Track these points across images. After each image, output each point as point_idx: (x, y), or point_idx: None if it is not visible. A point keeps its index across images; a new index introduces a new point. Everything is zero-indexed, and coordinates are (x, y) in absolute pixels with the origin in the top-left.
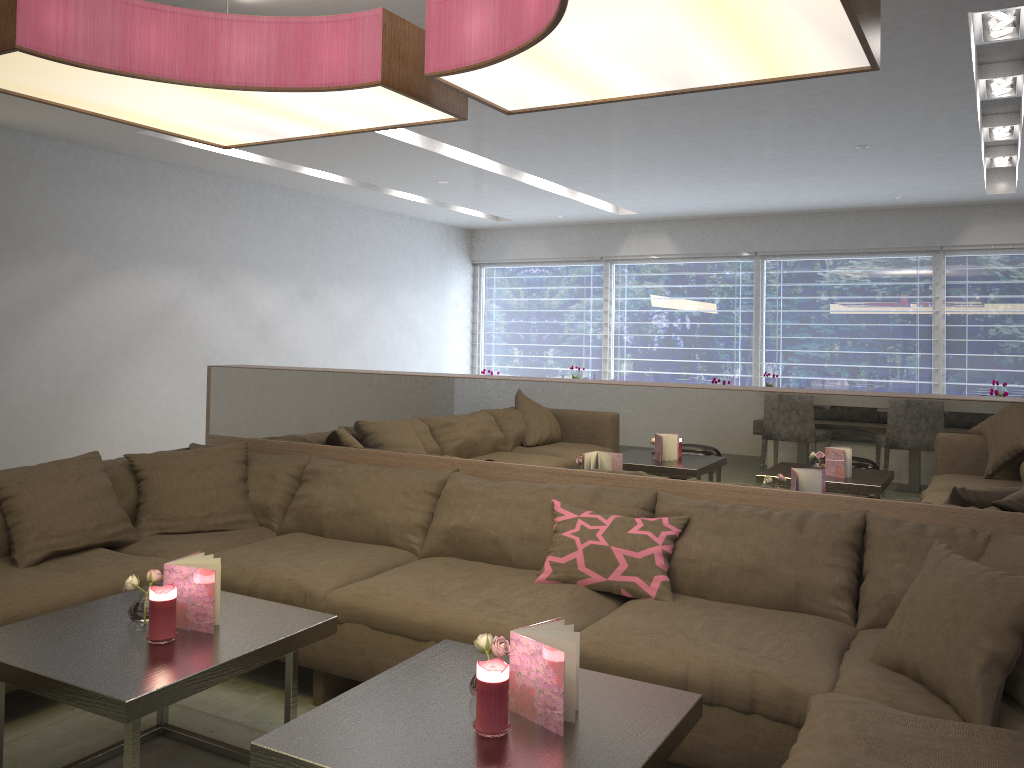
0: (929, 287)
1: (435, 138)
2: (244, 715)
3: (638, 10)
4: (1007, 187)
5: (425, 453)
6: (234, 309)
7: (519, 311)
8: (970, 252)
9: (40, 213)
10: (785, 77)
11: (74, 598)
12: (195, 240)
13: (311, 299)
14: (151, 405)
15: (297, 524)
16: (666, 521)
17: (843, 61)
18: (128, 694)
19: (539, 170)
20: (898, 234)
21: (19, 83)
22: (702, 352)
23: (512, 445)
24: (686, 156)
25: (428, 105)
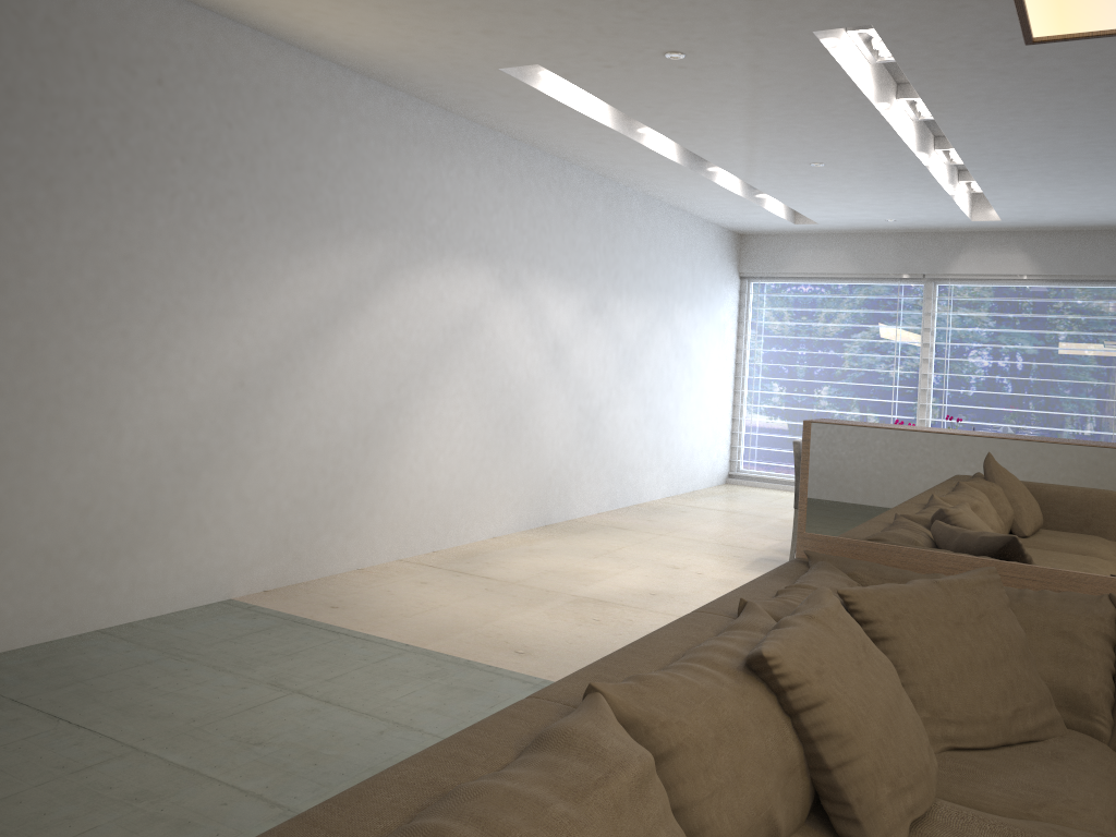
0: None
1: (923, 93)
2: None
3: None
4: None
5: None
6: (530, 323)
7: (800, 338)
8: None
9: (348, 179)
10: None
11: None
12: (498, 229)
13: (600, 313)
14: (447, 449)
15: None
16: None
17: None
18: None
19: (983, 151)
20: None
21: None
22: (1062, 402)
23: None
24: None
25: None
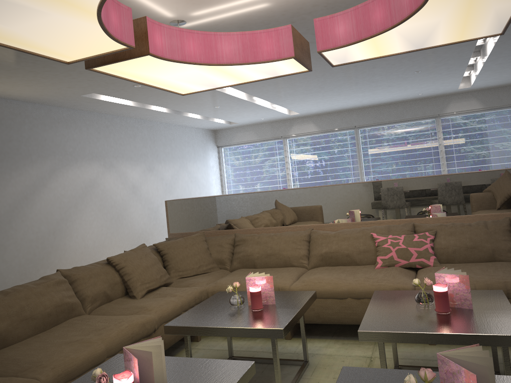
0: (435, 133)
1: None
2: (260, 348)
3: (434, 17)
4: (466, 85)
5: (289, 225)
6: (120, 179)
7: (243, 167)
8: (451, 115)
9: (32, 141)
10: (463, 40)
11: (176, 306)
12: (100, 147)
13: (152, 171)
14: (90, 232)
15: (240, 265)
16: (427, 233)
17: (491, 32)
18: (279, 326)
19: (267, 96)
20: (419, 111)
21: (125, 71)
22: (335, 175)
23: (333, 215)
24: (338, 83)
25: (303, 65)
